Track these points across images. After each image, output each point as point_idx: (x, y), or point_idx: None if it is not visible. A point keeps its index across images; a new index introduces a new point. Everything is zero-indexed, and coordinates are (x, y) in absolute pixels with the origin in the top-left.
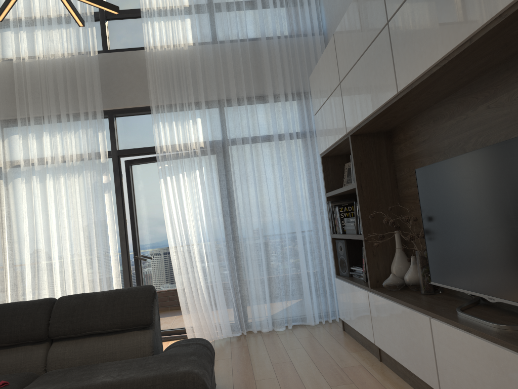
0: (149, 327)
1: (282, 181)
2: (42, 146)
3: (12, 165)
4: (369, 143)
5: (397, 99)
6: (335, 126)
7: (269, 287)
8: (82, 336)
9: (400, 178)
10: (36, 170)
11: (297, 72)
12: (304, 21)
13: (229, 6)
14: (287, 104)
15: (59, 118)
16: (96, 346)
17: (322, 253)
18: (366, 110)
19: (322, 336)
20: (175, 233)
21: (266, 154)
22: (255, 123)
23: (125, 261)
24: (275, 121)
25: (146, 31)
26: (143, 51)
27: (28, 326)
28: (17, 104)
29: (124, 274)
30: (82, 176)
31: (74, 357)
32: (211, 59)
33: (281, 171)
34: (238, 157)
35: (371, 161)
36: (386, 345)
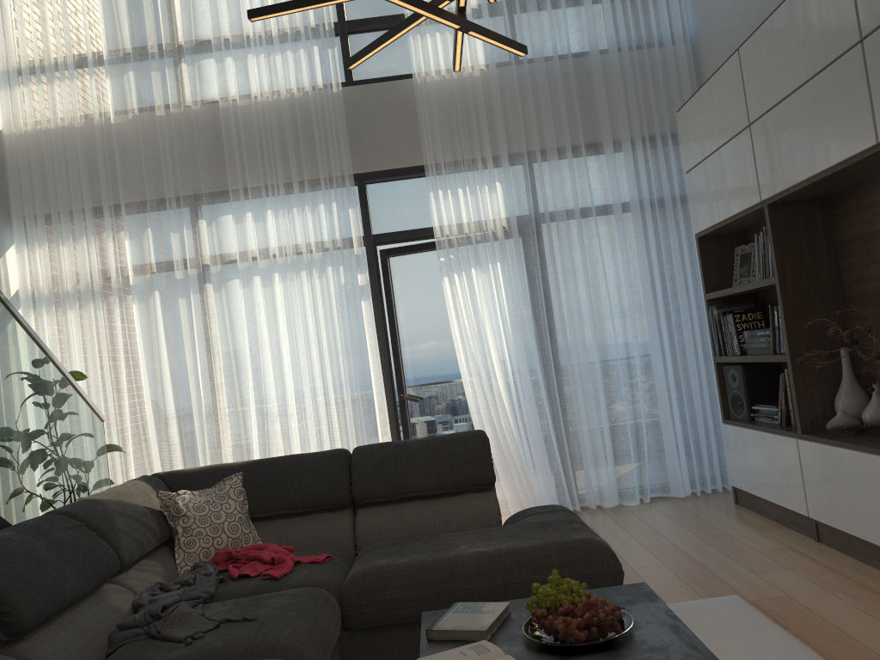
0: (489, 489)
1: (629, 277)
2: (268, 232)
3: (222, 262)
4: (796, 215)
5: (874, 151)
6: (735, 191)
7: (613, 441)
8: (397, 500)
9: (847, 267)
10: (261, 268)
11: (649, 104)
12: (658, 23)
13: (541, 5)
14: (633, 156)
15: (288, 188)
16: (421, 514)
17: (695, 386)
18: (807, 167)
19: (706, 512)
20: (472, 358)
21: (601, 236)
22: (586, 187)
23: (389, 402)
24: (617, 183)
25: (415, 50)
26: (408, 81)
27: (324, 487)
28: (229, 169)
29: (389, 422)
30: (325, 275)
31: (393, 528)
32: (516, 90)
33: (628, 261)
34: (561, 241)
35: (800, 243)
36: (833, 515)
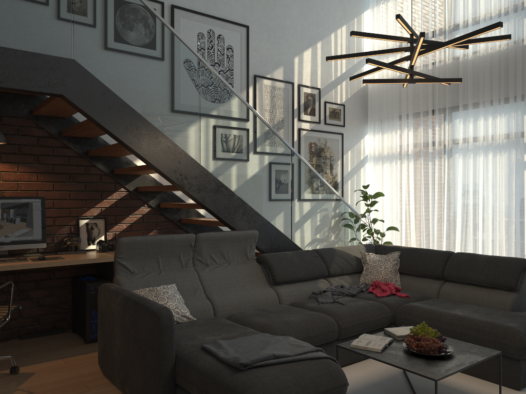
0: (514, 291)
1: None
2: (476, 129)
3: (453, 143)
4: None
5: None
6: None
7: None
8: (465, 283)
9: None
10: (469, 149)
11: None
12: None
13: None
14: None
15: (492, 103)
16: (471, 292)
17: None
18: None
19: None
20: None
21: None
22: None
23: None
24: None
25: None
26: None
27: (431, 267)
28: (460, 95)
29: None
30: (507, 153)
31: (456, 295)
32: None
33: None
34: None
35: None
36: None
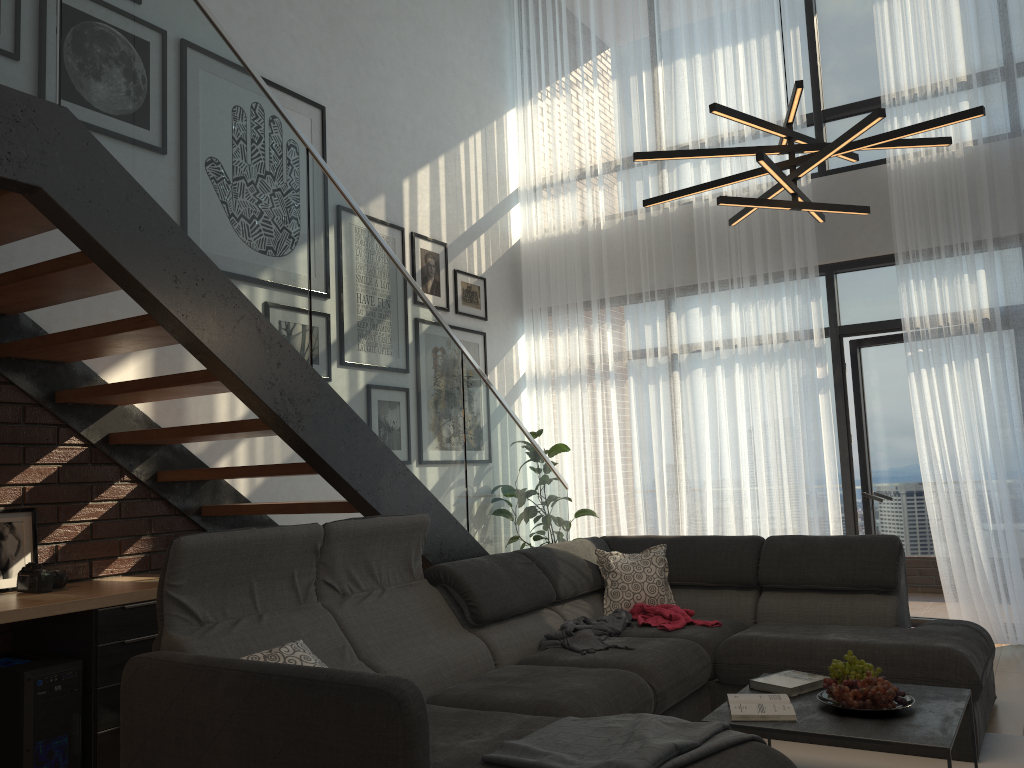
0: (891, 593)
1: None
2: (730, 324)
3: (689, 351)
4: None
5: None
6: None
7: None
8: (799, 589)
9: None
10: (722, 359)
11: None
12: None
13: None
14: None
15: (753, 282)
16: (818, 605)
17: None
18: None
19: None
20: (934, 461)
21: None
22: None
23: (847, 498)
24: None
25: None
26: (884, 167)
27: (733, 567)
28: (698, 266)
29: (846, 519)
30: (784, 366)
31: (790, 613)
32: (1006, 168)
33: None
34: None
35: None
36: None
